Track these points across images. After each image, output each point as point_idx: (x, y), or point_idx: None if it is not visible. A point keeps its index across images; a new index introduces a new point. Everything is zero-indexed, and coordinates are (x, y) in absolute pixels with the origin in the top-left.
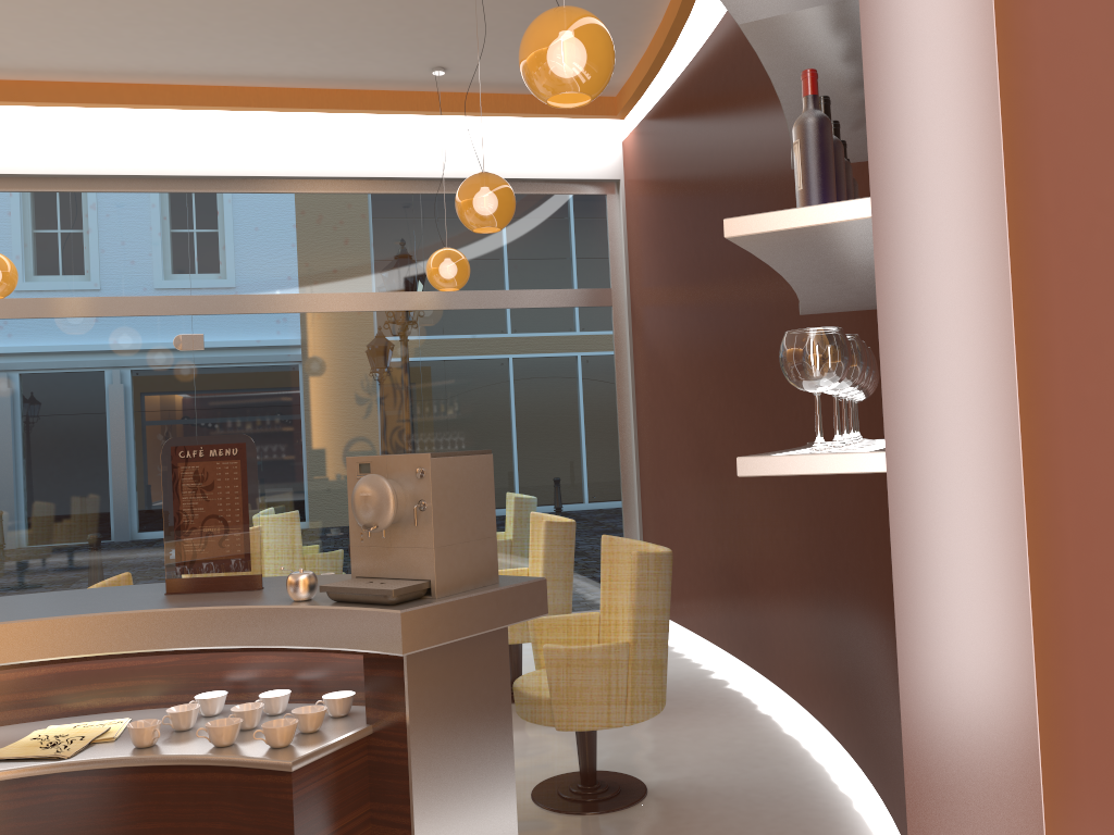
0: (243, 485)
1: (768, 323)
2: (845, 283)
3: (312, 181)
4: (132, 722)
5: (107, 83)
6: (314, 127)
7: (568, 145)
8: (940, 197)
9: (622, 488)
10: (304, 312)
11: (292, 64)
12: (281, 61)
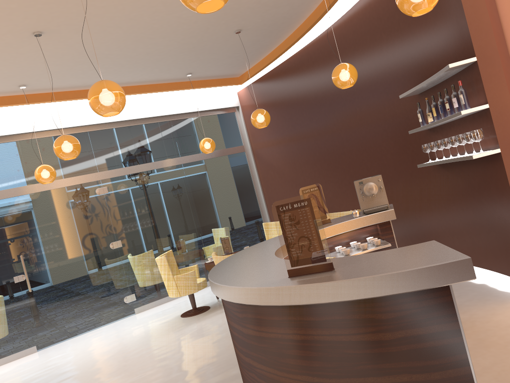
0: (320, 196)
1: (341, 144)
2: (444, 122)
3: (134, 120)
4: (341, 250)
5: (61, 91)
6: (132, 100)
7: (220, 95)
8: (500, 102)
9: (262, 215)
10: (142, 171)
11: (139, 77)
12: (136, 76)
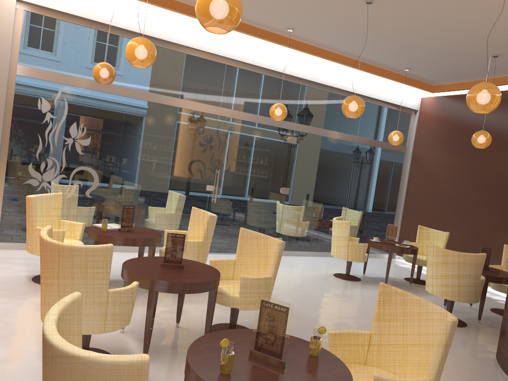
0: None
1: None
2: None
3: (337, 89)
4: None
5: (305, 43)
6: (344, 71)
7: (408, 95)
8: None
9: (396, 214)
10: (325, 136)
11: (371, 56)
12: (370, 55)
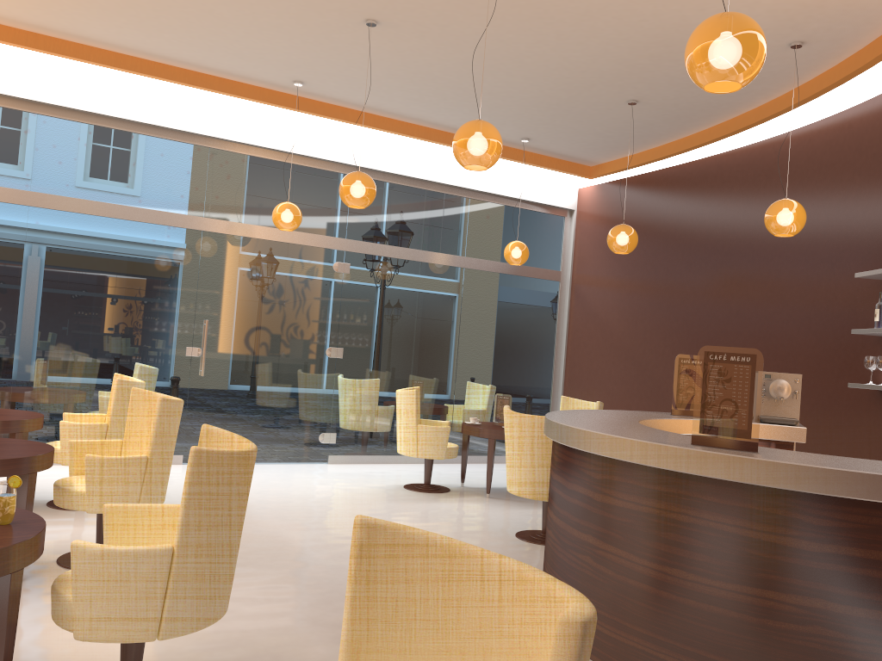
0: None
1: (725, 317)
2: None
3: (419, 181)
4: None
5: (340, 106)
6: (427, 150)
7: (552, 185)
8: None
9: (553, 387)
10: (405, 259)
11: (455, 121)
12: (452, 119)
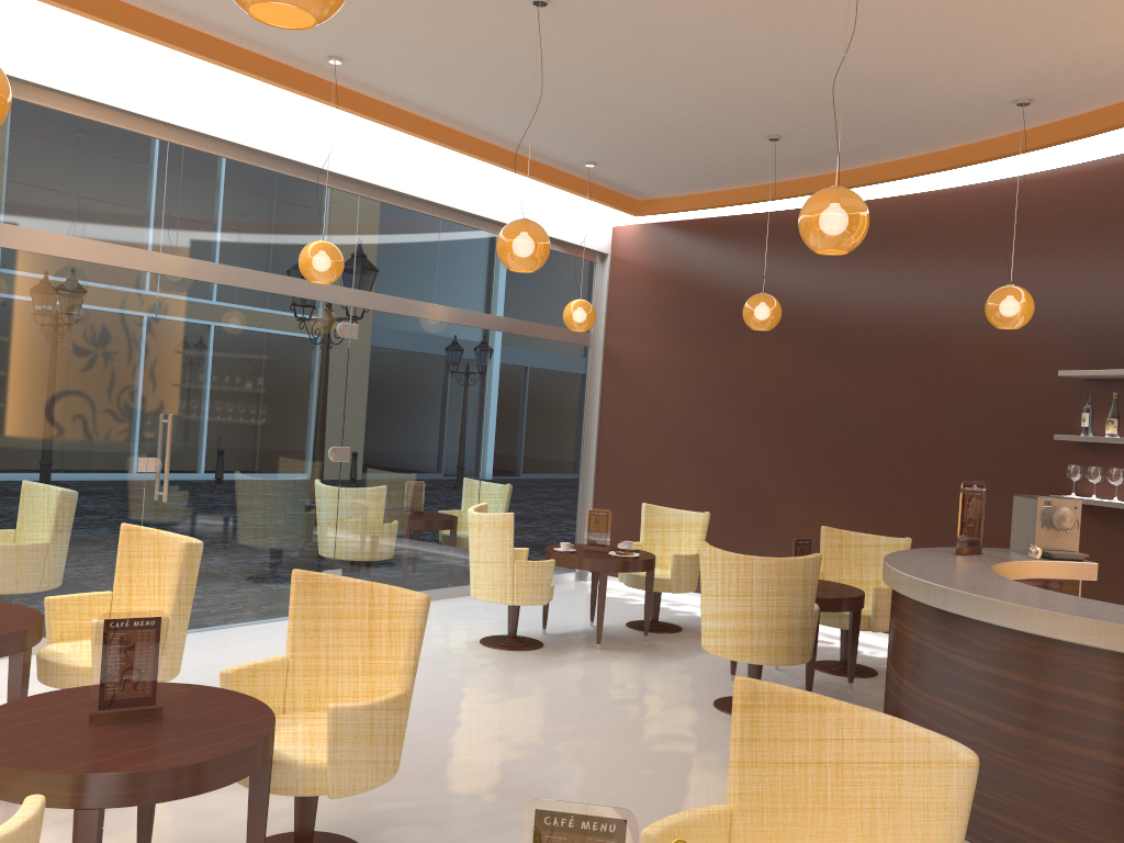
0: (980, 505)
1: (842, 405)
2: None
3: (441, 208)
4: None
5: (368, 96)
6: (454, 165)
7: (587, 221)
8: None
9: (582, 483)
10: (424, 318)
11: (519, 133)
12: (518, 130)
